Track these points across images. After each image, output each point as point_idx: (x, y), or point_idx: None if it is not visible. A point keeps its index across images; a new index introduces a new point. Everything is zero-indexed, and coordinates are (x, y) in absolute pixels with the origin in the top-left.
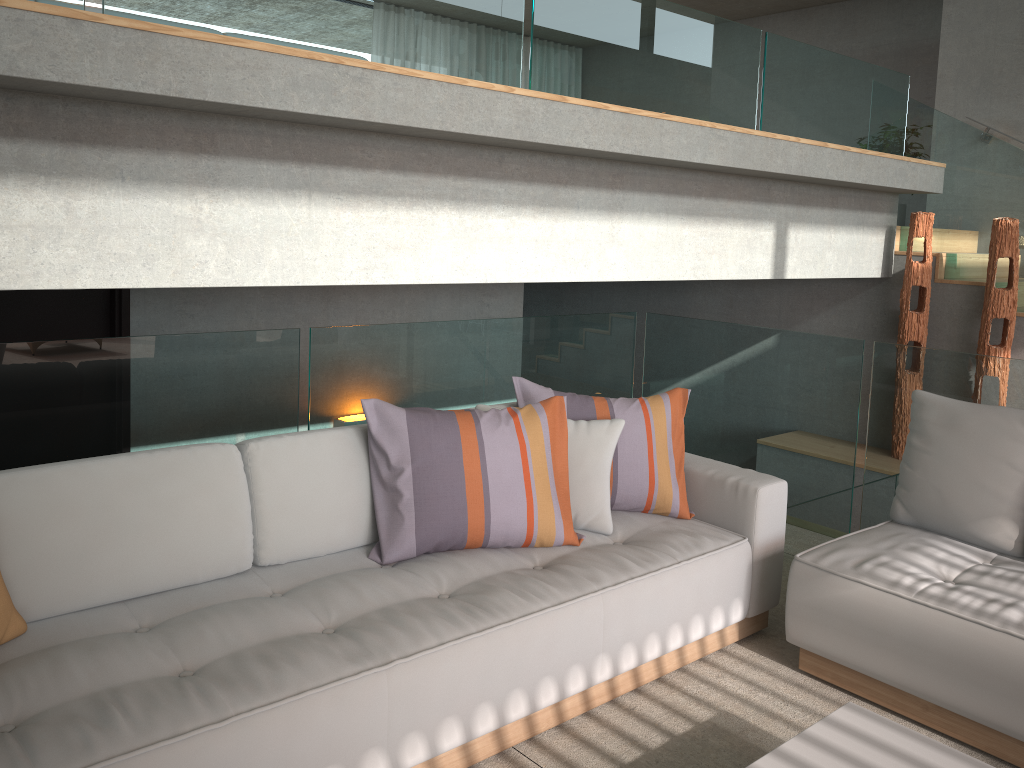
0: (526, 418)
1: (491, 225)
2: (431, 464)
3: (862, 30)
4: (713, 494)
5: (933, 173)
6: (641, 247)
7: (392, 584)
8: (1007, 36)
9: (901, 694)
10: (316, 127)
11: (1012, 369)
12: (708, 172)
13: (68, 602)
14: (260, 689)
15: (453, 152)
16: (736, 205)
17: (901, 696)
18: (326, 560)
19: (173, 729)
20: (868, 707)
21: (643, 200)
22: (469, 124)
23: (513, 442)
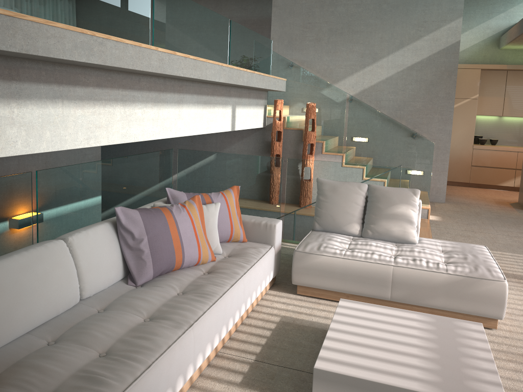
0: (189, 207)
1: (136, 113)
2: (156, 234)
3: (224, 9)
4: (255, 229)
5: (283, 83)
6: (189, 120)
7: (157, 293)
8: (298, 24)
9: (338, 293)
10: (64, 65)
11: (340, 166)
12: (211, 83)
13: (5, 339)
14: (152, 350)
15: (121, 77)
16: (220, 98)
17: (338, 294)
18: (110, 290)
19: (132, 376)
20: (326, 301)
21: (190, 97)
22: (142, 66)
23: (188, 219)
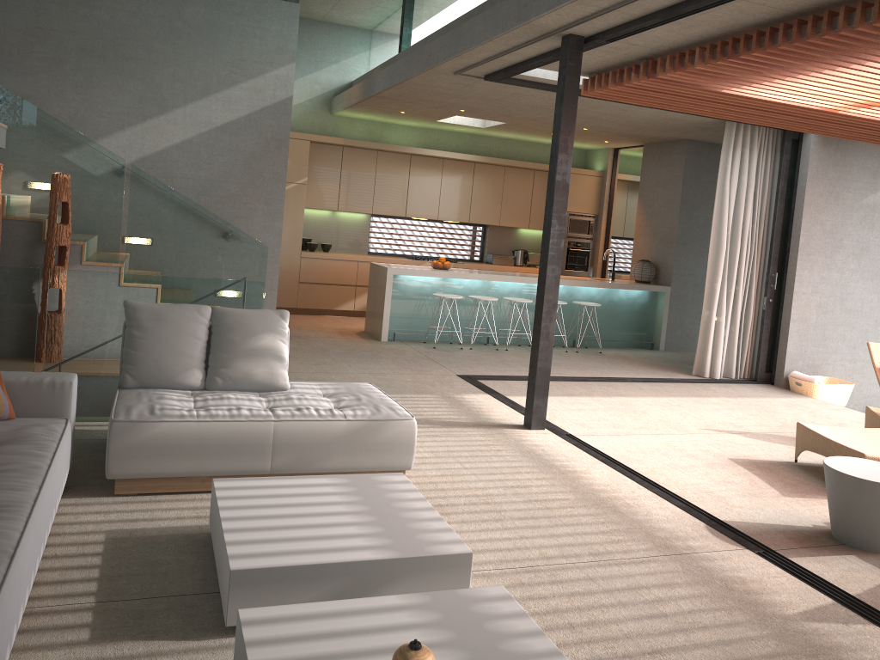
0: None
1: None
2: None
3: None
4: (31, 394)
5: (3, 133)
6: None
7: None
8: (15, 26)
9: (188, 479)
10: None
11: (152, 281)
12: None
13: None
14: None
15: None
16: None
17: (188, 480)
18: None
19: None
20: (168, 496)
21: None
22: None
23: None
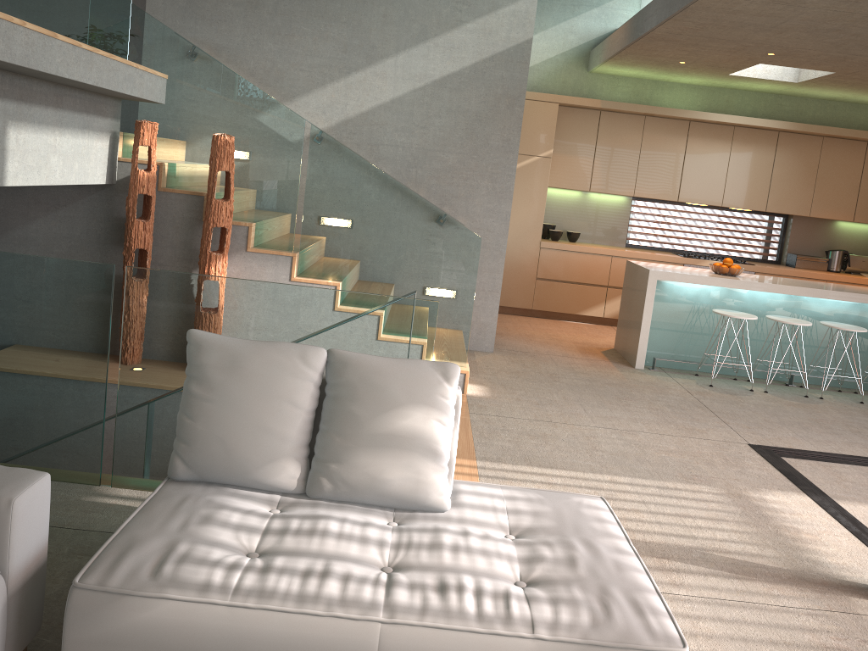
0: None
1: None
2: None
3: None
4: None
5: (158, 83)
6: None
7: None
8: None
9: None
10: None
11: (267, 292)
12: None
13: None
14: None
15: None
16: None
17: None
18: None
19: None
20: None
21: None
22: None
23: None
